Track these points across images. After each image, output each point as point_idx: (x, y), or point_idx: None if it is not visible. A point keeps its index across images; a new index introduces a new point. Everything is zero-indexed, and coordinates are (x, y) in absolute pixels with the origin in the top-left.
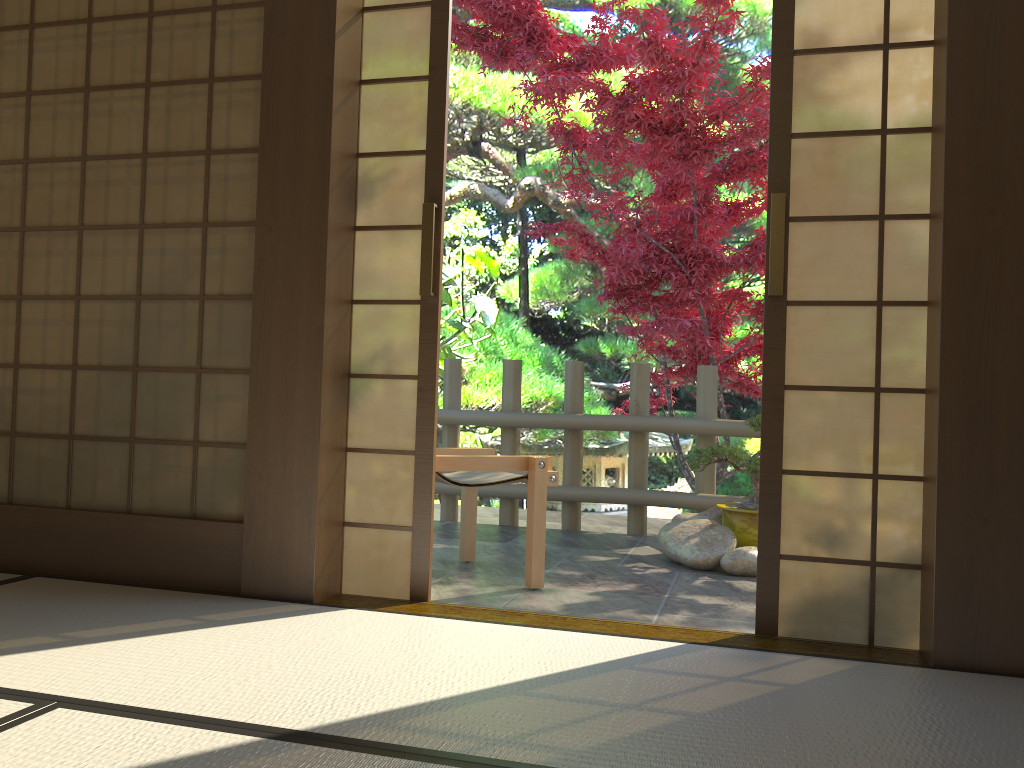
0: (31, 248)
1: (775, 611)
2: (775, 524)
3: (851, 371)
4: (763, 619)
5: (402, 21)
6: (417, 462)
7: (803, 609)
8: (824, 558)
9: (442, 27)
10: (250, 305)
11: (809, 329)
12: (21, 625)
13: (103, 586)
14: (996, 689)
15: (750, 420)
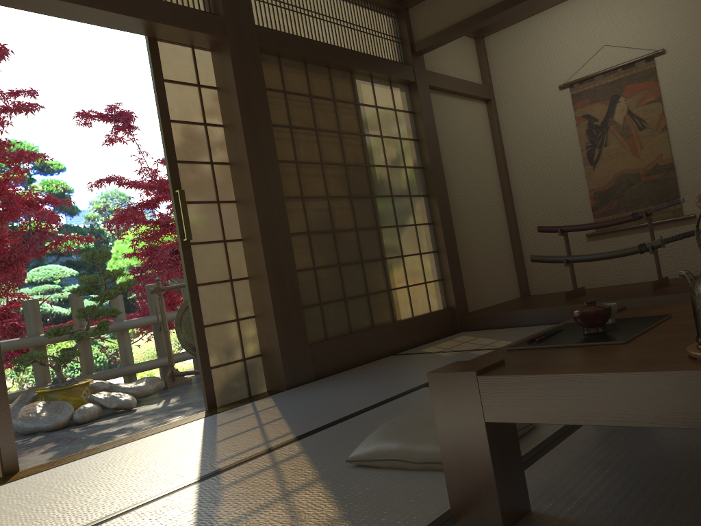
0: None
1: (214, 395)
2: (206, 353)
3: (220, 273)
4: (210, 401)
5: None
6: None
7: (223, 390)
8: (227, 363)
9: None
10: None
11: (201, 255)
12: None
13: None
14: (318, 384)
15: (47, 332)
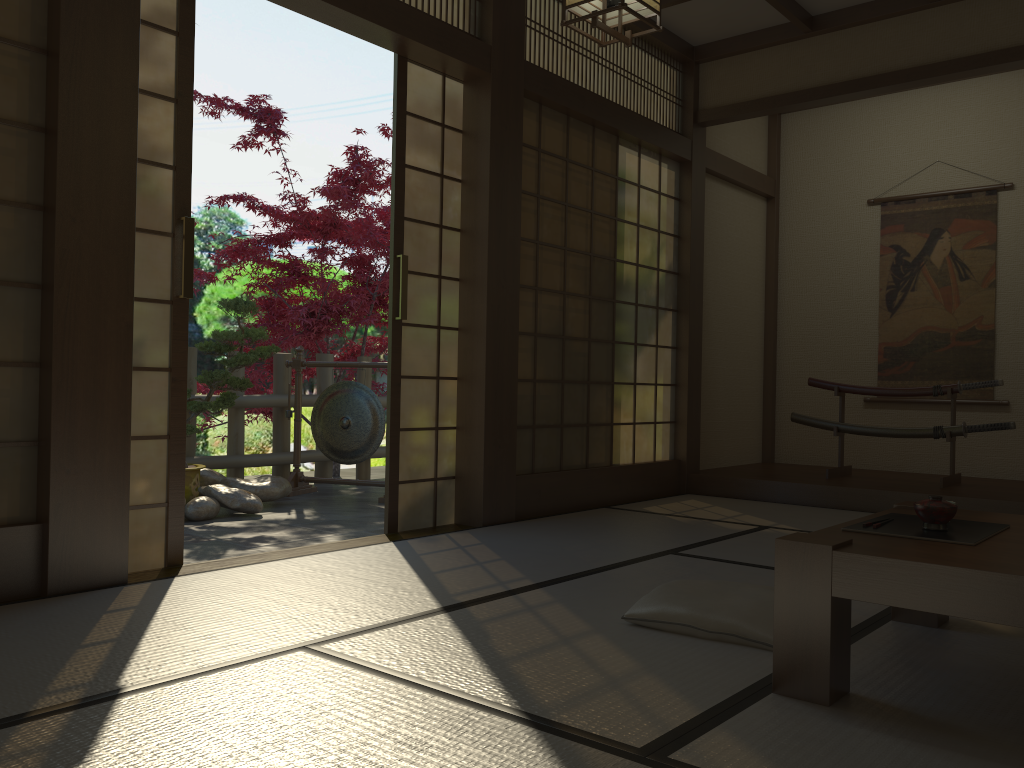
0: None
1: (397, 517)
2: (397, 463)
3: (427, 367)
4: (391, 523)
5: (150, 38)
6: (173, 445)
7: (407, 512)
8: (417, 480)
9: (189, 60)
10: (20, 293)
11: (410, 341)
12: (13, 654)
13: None
14: (523, 527)
15: None
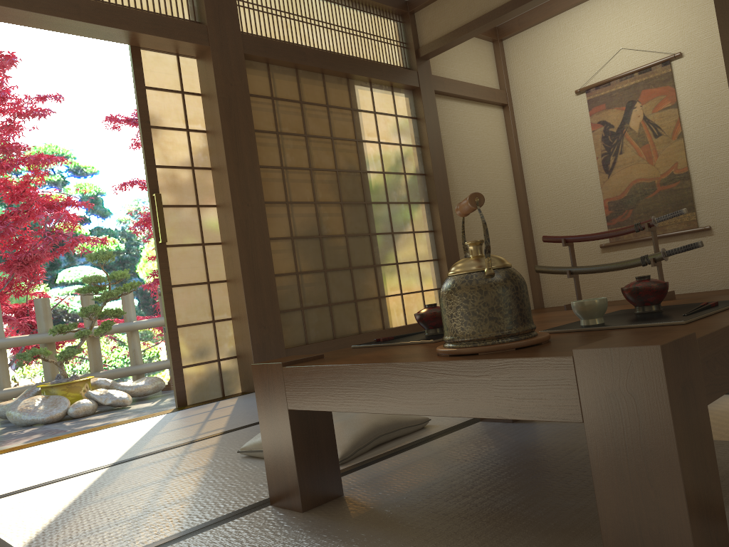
0: None
1: (185, 393)
2: (178, 352)
3: (197, 275)
4: (180, 399)
5: None
6: None
7: (195, 389)
8: (200, 363)
9: None
10: None
11: (177, 258)
12: None
13: None
14: None
15: (51, 329)
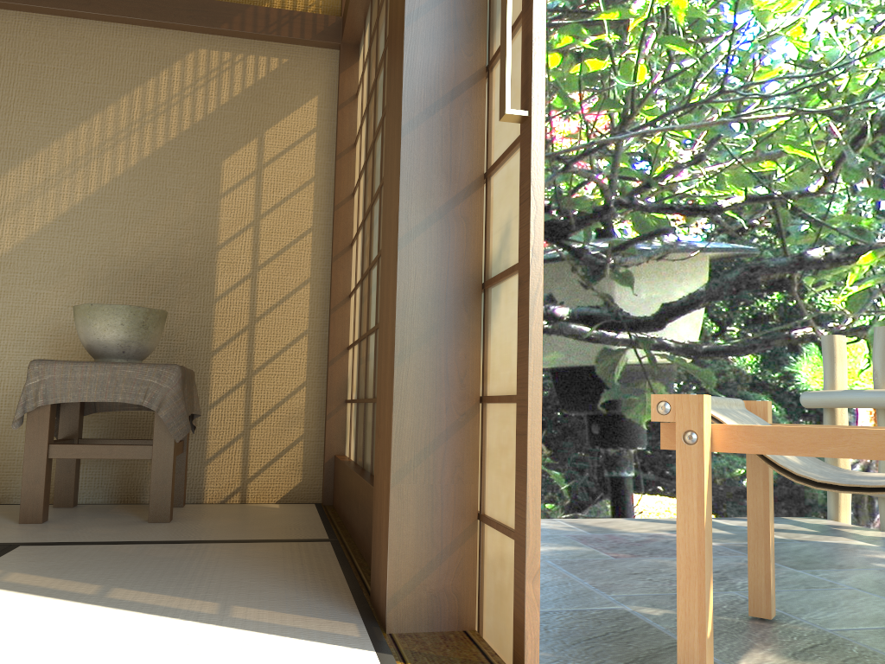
0: (372, 220)
1: None
2: None
3: None
4: None
5: None
6: (517, 415)
7: None
8: None
9: None
10: None
11: None
12: (140, 574)
13: (324, 559)
14: None
15: None
